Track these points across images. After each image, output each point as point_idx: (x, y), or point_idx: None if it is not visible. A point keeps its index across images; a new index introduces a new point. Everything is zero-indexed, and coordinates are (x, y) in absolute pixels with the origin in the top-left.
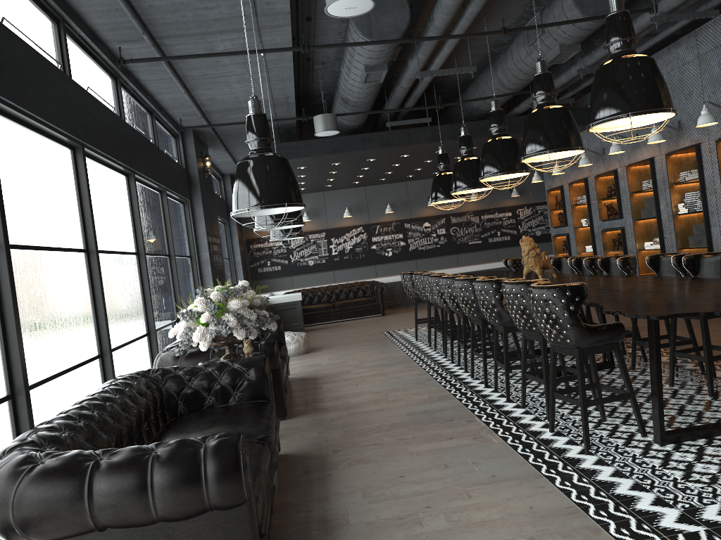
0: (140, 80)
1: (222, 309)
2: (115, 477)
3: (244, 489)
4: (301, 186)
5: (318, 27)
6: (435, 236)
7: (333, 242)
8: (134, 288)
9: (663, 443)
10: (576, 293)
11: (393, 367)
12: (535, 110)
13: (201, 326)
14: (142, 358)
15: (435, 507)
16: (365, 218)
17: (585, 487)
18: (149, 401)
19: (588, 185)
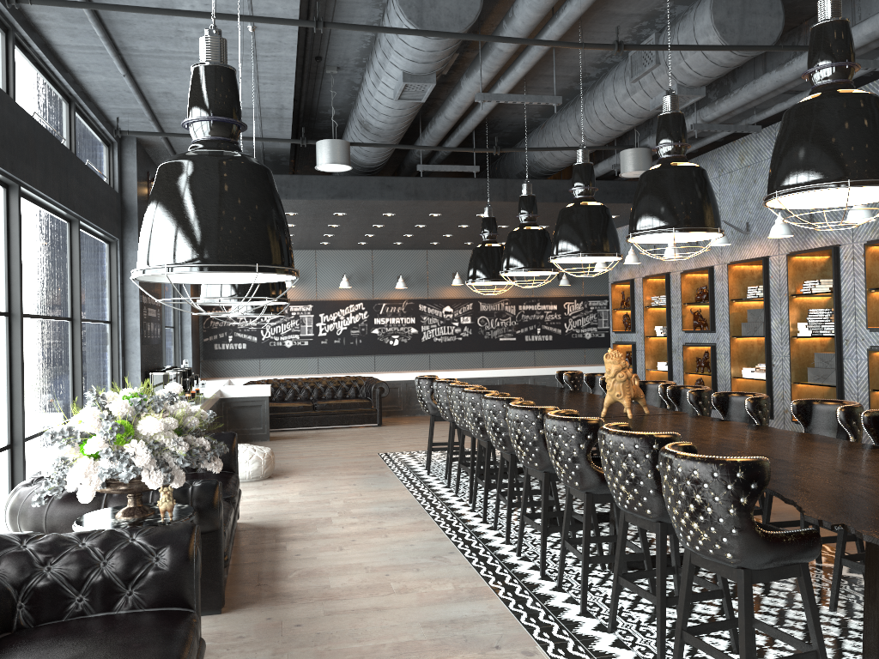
0: (52, 44)
1: (127, 431)
2: None
3: None
4: None
5: (340, 8)
6: (457, 325)
7: (322, 319)
8: None
9: None
10: (753, 476)
11: (396, 520)
12: (655, 167)
13: (86, 458)
14: None
15: None
16: (368, 291)
17: None
18: None
19: (671, 282)
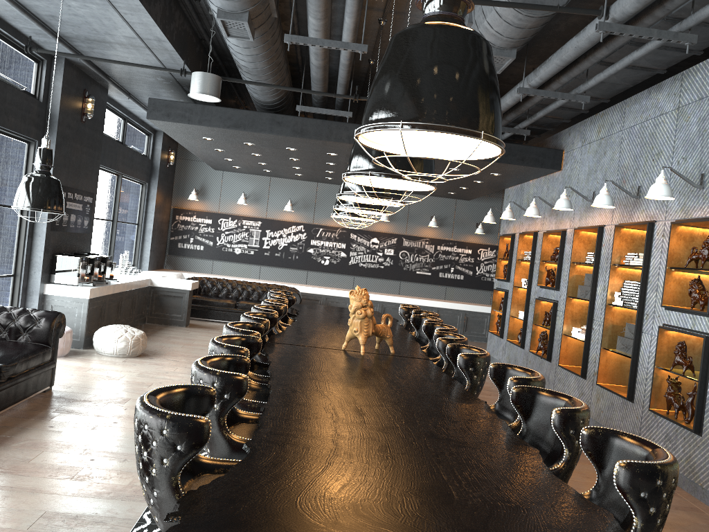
0: None
1: None
2: None
3: None
4: (232, 163)
5: None
6: (381, 255)
7: (267, 234)
8: None
9: None
10: (179, 436)
11: None
12: None
13: None
14: None
15: None
16: (310, 217)
17: None
18: None
19: (537, 240)
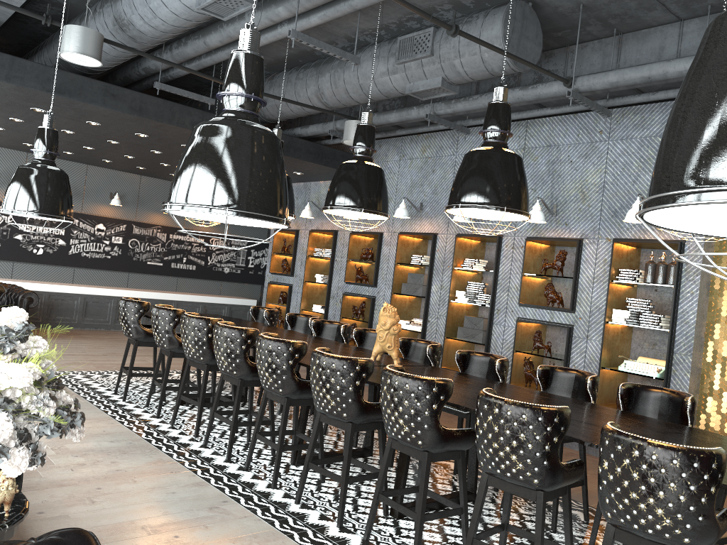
0: None
1: None
2: None
3: None
4: None
5: None
6: (108, 244)
7: None
8: None
9: None
10: (722, 466)
11: (130, 459)
12: (480, 147)
13: None
14: None
15: None
16: None
17: None
18: None
19: (337, 239)
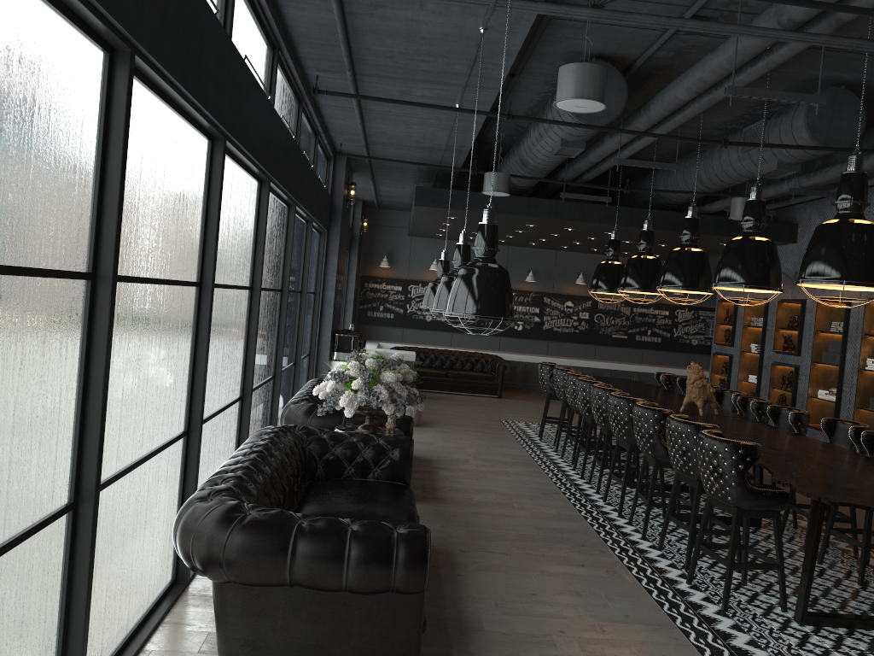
0: (319, 103)
1: (374, 378)
2: (317, 543)
3: (426, 580)
4: (440, 232)
5: (519, 83)
6: (576, 319)
7: None
8: (272, 327)
9: (803, 623)
10: (748, 453)
11: (515, 467)
12: (739, 236)
13: (350, 391)
14: (265, 403)
15: (569, 633)
16: None
17: (719, 649)
18: (298, 461)
19: (769, 308)
